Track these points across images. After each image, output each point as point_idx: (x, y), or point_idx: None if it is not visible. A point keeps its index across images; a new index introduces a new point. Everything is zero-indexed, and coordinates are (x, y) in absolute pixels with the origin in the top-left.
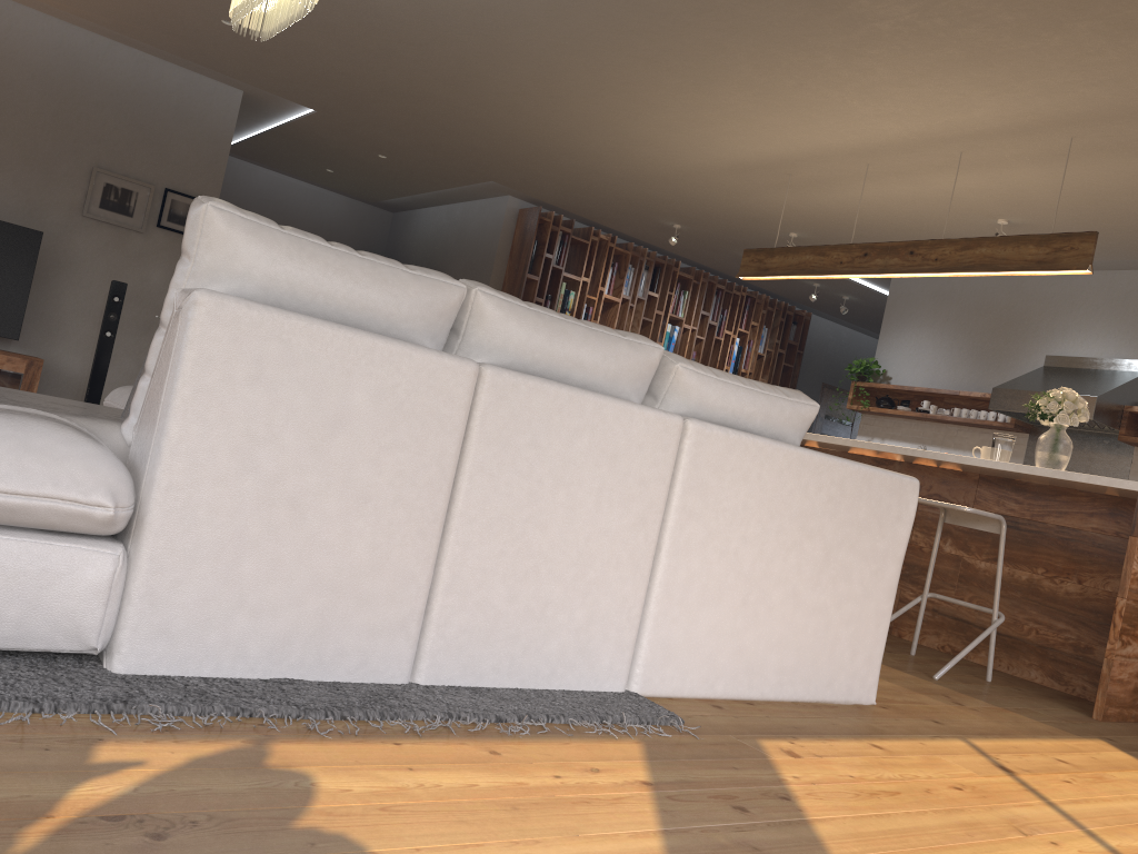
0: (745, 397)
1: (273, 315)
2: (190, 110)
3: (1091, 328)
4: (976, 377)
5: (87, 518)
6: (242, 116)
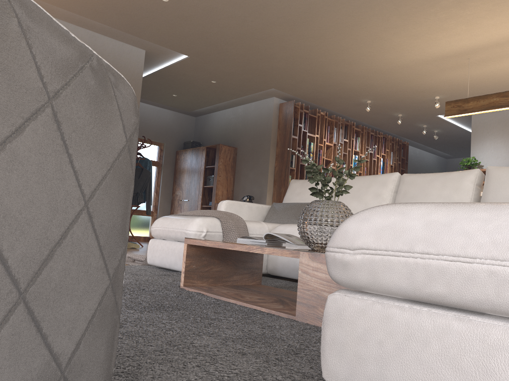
0: None
1: None
2: (119, 62)
3: None
4: None
5: None
6: None
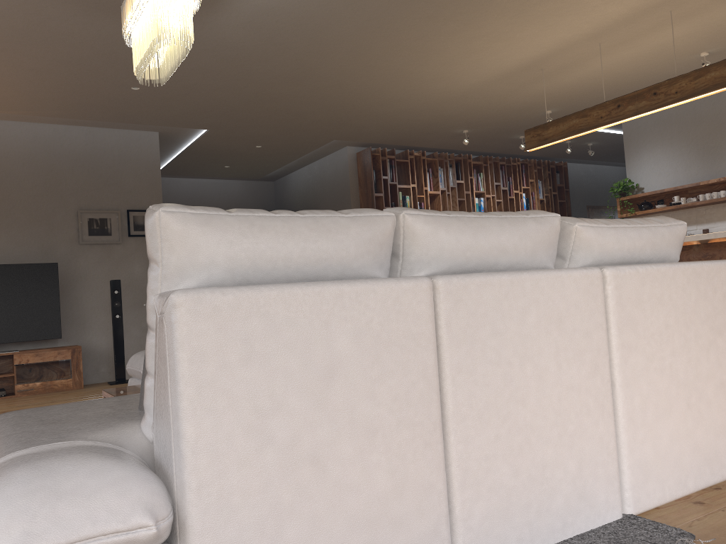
0: (633, 235)
1: (247, 293)
2: (128, 154)
3: None
4: (707, 169)
5: (133, 543)
6: (162, 148)
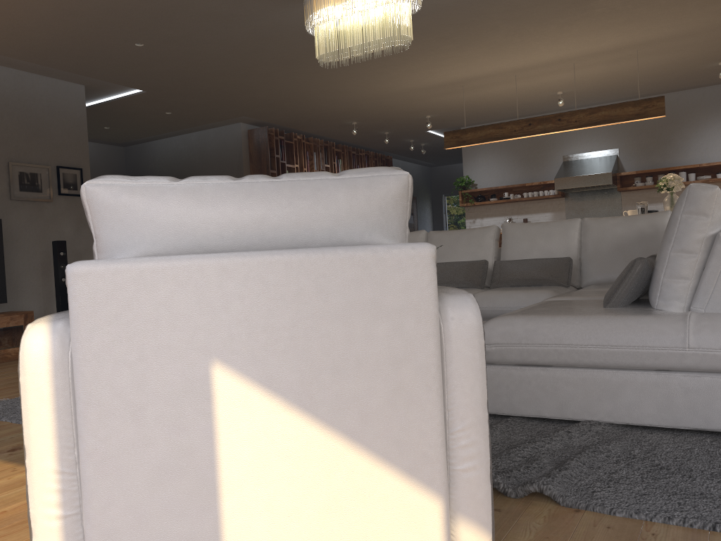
0: None
1: None
2: (56, 106)
3: (583, 138)
4: (527, 174)
5: None
6: None
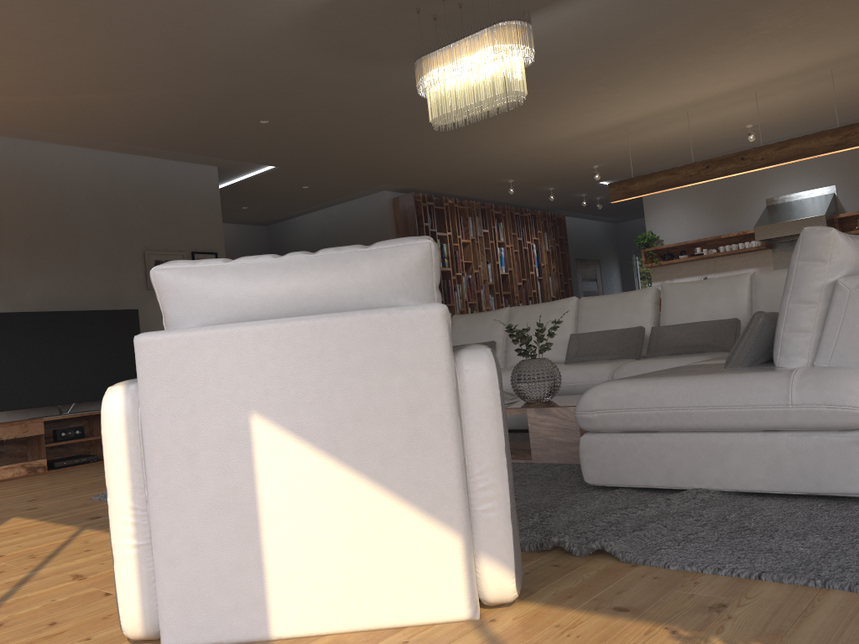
0: None
1: None
2: (190, 190)
3: (789, 176)
4: (723, 224)
5: None
6: None
